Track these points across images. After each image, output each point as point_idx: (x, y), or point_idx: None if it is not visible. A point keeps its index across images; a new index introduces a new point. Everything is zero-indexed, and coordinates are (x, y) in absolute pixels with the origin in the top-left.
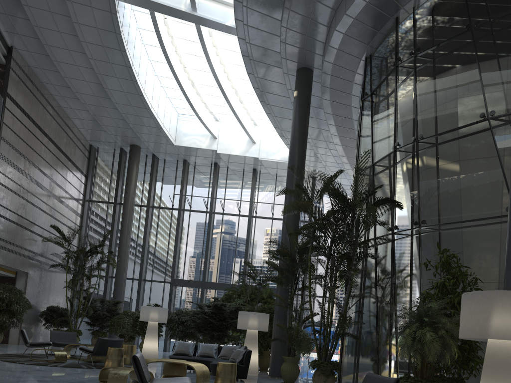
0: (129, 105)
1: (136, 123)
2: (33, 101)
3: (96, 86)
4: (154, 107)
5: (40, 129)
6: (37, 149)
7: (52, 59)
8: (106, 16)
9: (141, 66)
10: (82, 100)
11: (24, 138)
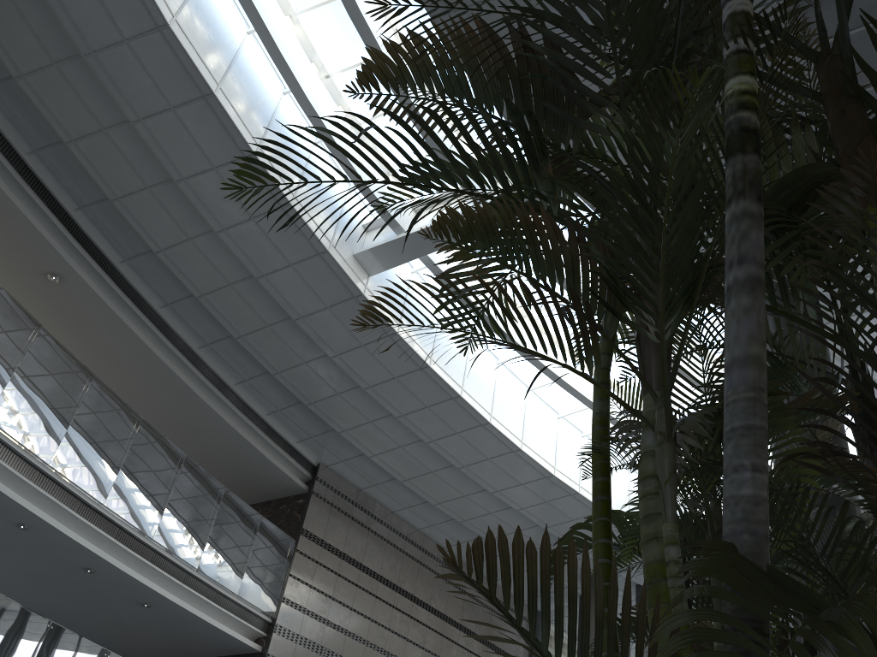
0: (517, 486)
1: (555, 521)
2: (370, 541)
3: (450, 474)
4: (566, 472)
5: (388, 584)
6: (380, 618)
7: (367, 455)
8: (354, 310)
9: (501, 399)
10: (455, 517)
11: (344, 599)
